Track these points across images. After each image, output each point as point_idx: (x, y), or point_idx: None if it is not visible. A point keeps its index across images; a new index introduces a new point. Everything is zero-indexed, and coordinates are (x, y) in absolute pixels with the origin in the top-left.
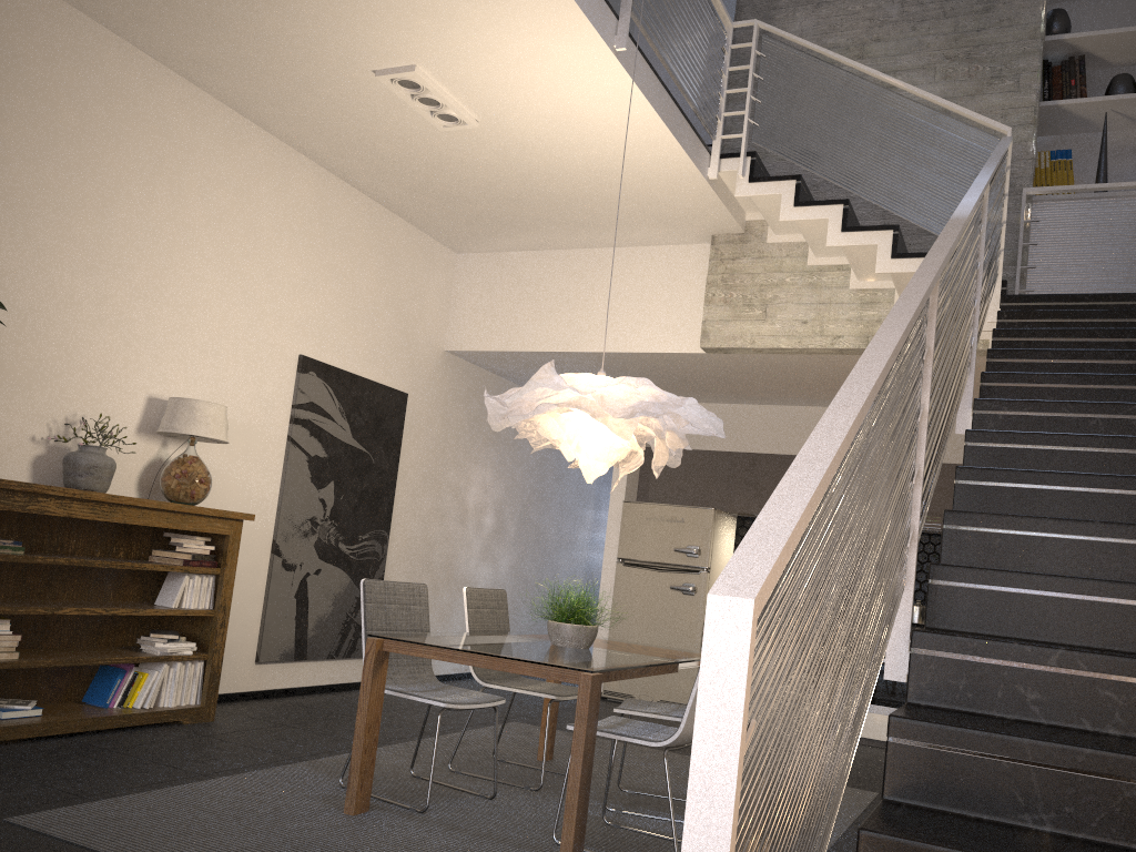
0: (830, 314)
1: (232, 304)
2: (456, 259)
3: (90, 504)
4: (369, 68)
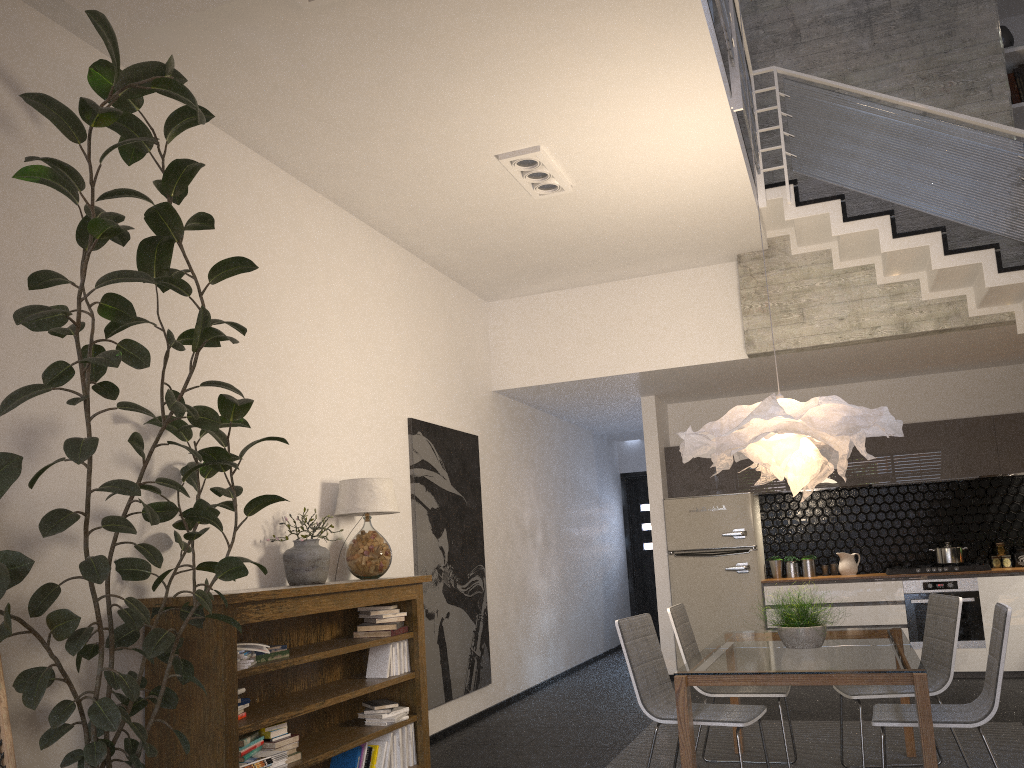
0: (863, 309)
1: (361, 383)
2: (487, 307)
3: (332, 596)
4: (493, 153)
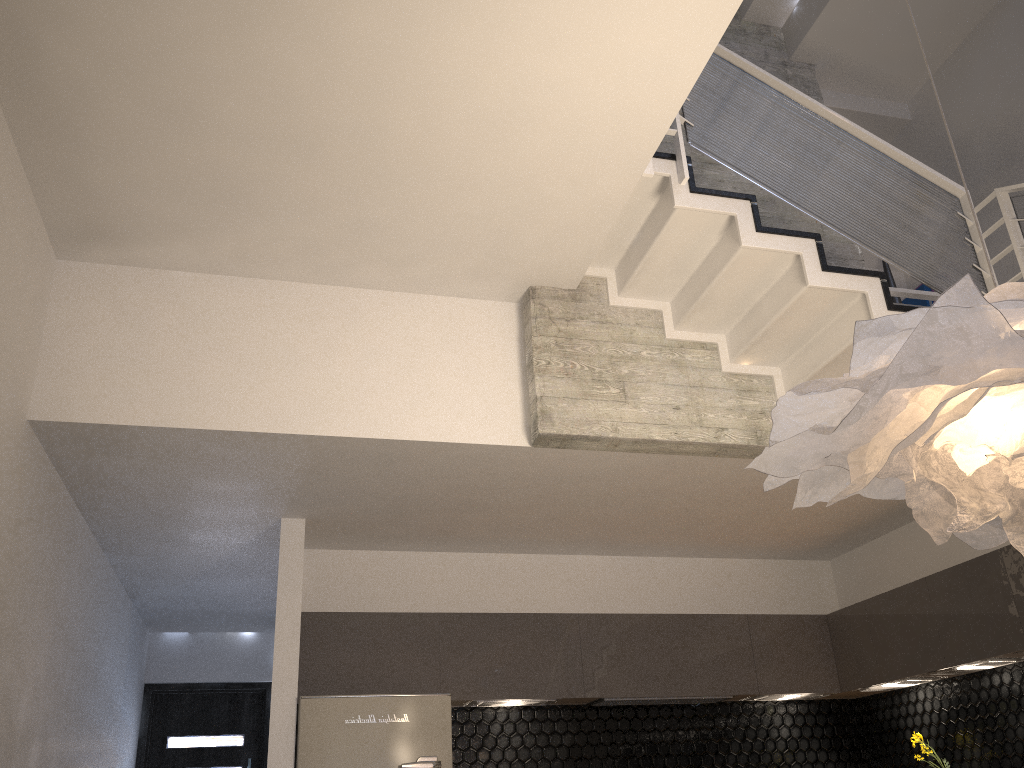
0: (705, 400)
1: None
2: (55, 267)
3: None
4: None
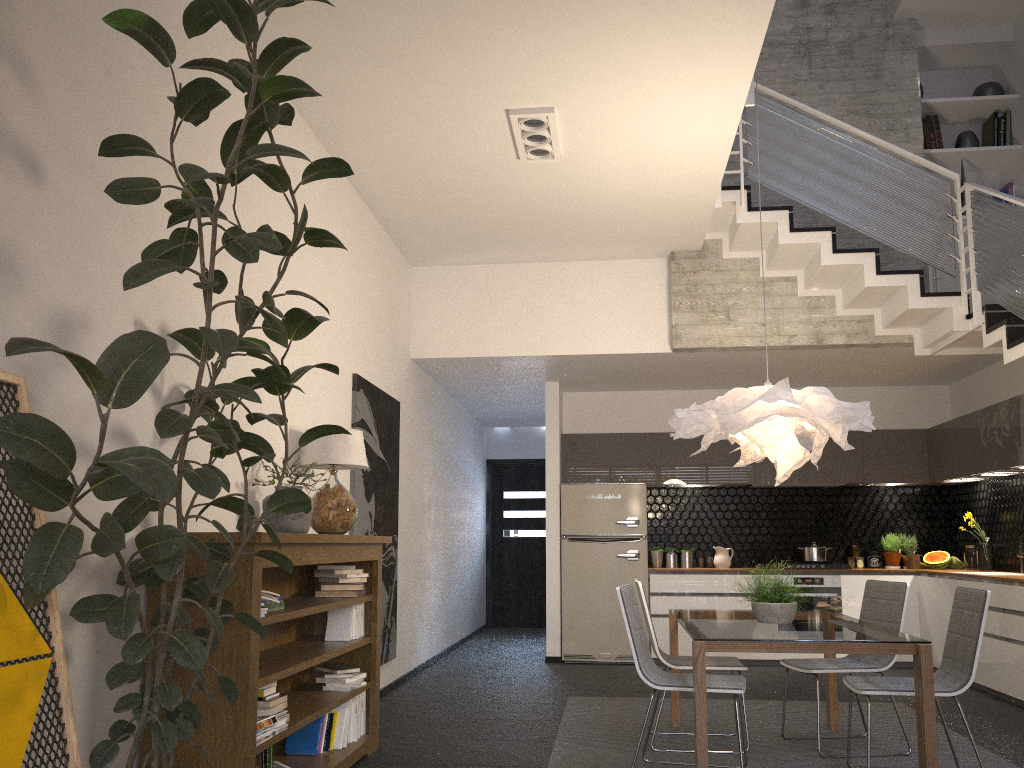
0: (784, 317)
1: (322, 329)
2: (411, 271)
3: (326, 547)
4: (505, 107)
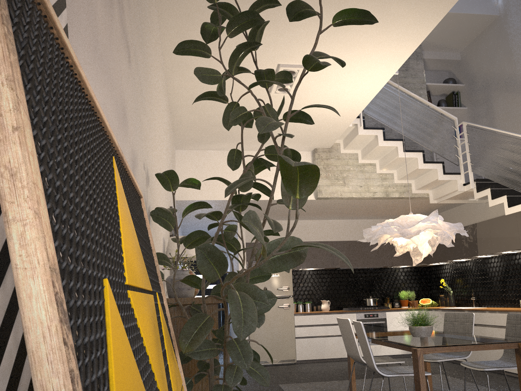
0: (370, 183)
1: None
2: (175, 152)
3: None
4: (279, 62)
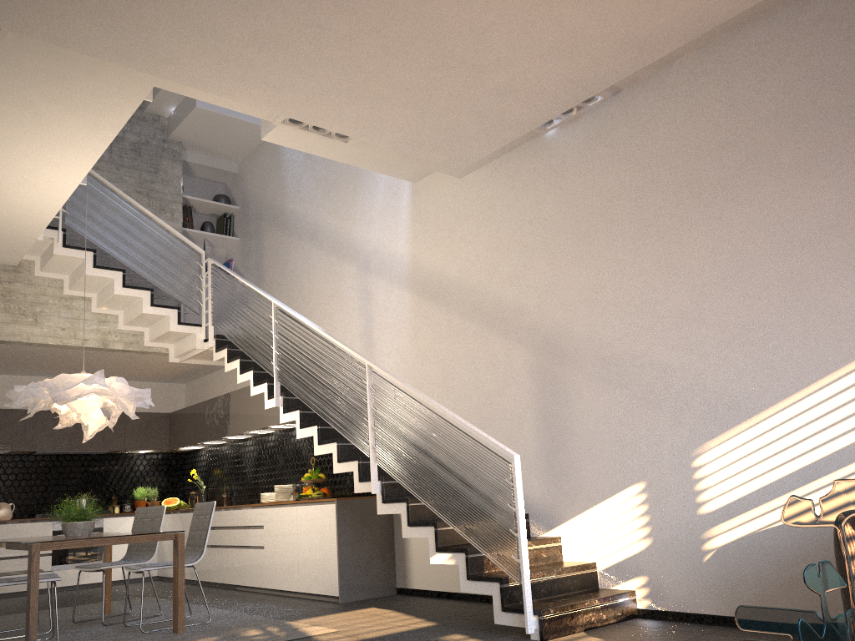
0: (80, 325)
1: None
2: None
3: None
4: None
